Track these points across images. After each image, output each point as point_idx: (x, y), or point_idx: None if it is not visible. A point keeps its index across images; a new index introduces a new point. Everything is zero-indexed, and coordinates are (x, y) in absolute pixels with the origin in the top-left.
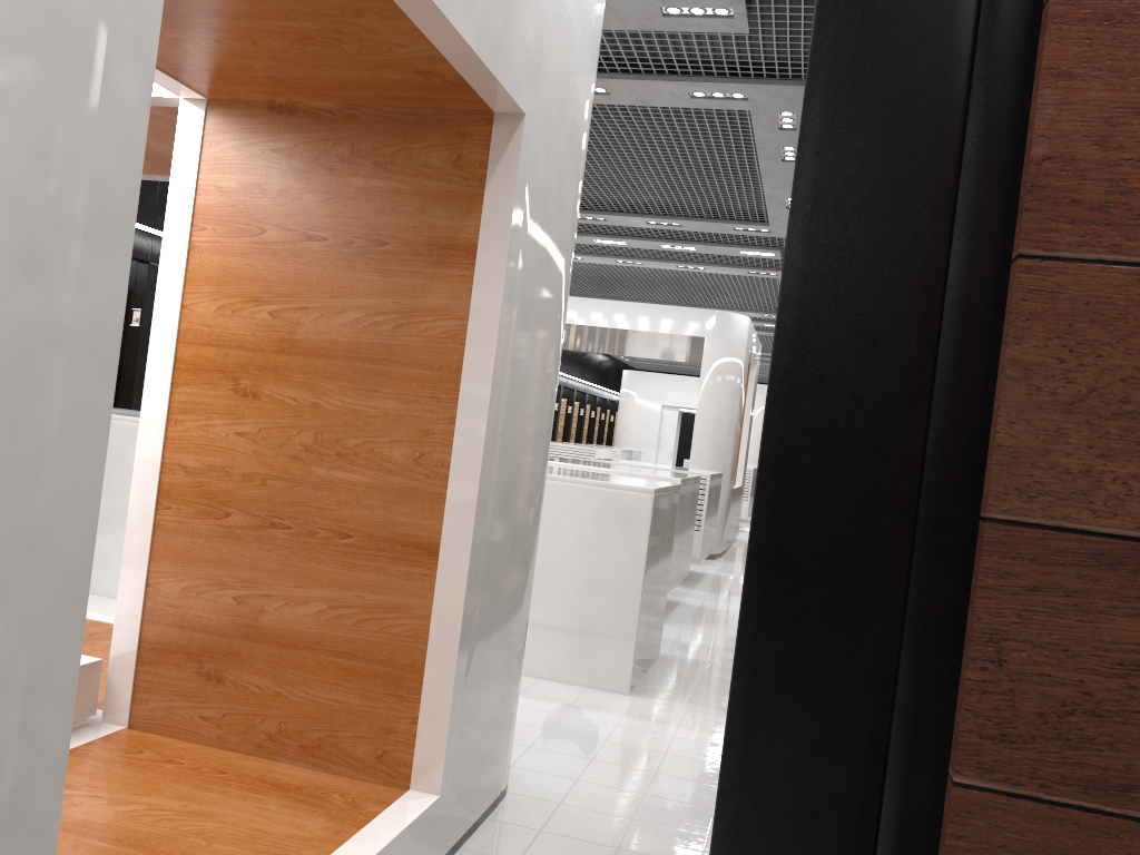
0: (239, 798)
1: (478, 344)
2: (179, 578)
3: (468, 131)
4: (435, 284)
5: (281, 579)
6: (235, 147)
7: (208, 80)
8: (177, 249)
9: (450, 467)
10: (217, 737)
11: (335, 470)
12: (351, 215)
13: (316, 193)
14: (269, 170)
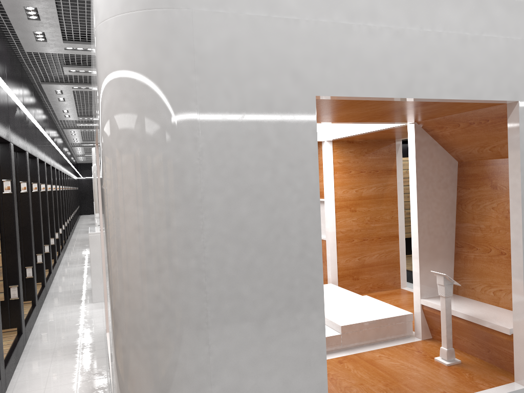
0: (391, 297)
1: (399, 190)
2: (344, 258)
3: (390, 144)
4: (389, 178)
5: (367, 251)
6: (340, 152)
7: (345, 138)
8: (331, 179)
9: (398, 217)
10: (359, 292)
11: (375, 224)
12: (369, 165)
13: (361, 161)
14: (349, 157)
